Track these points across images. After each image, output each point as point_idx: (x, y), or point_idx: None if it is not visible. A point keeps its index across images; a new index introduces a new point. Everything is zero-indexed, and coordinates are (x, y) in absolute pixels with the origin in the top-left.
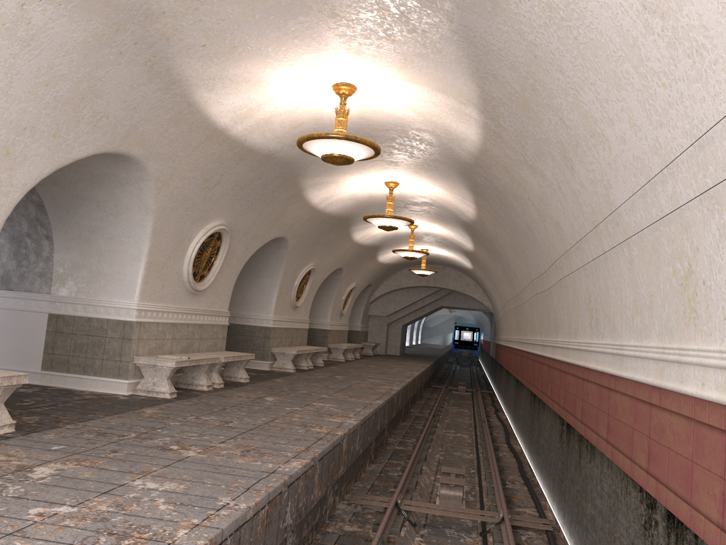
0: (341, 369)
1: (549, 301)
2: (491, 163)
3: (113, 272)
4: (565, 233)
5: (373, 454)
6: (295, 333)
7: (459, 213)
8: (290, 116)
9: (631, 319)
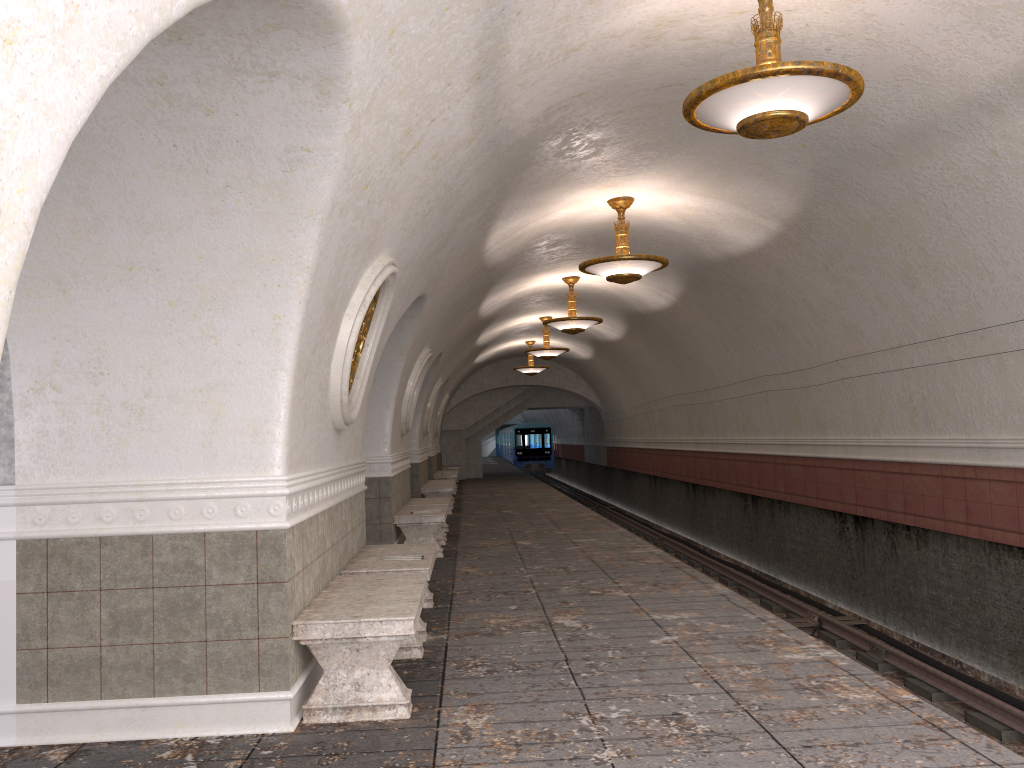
0: (482, 503)
1: (799, 399)
2: (755, 265)
3: None
4: (867, 336)
5: None
6: (424, 467)
7: (634, 304)
8: (541, 228)
9: (1001, 417)
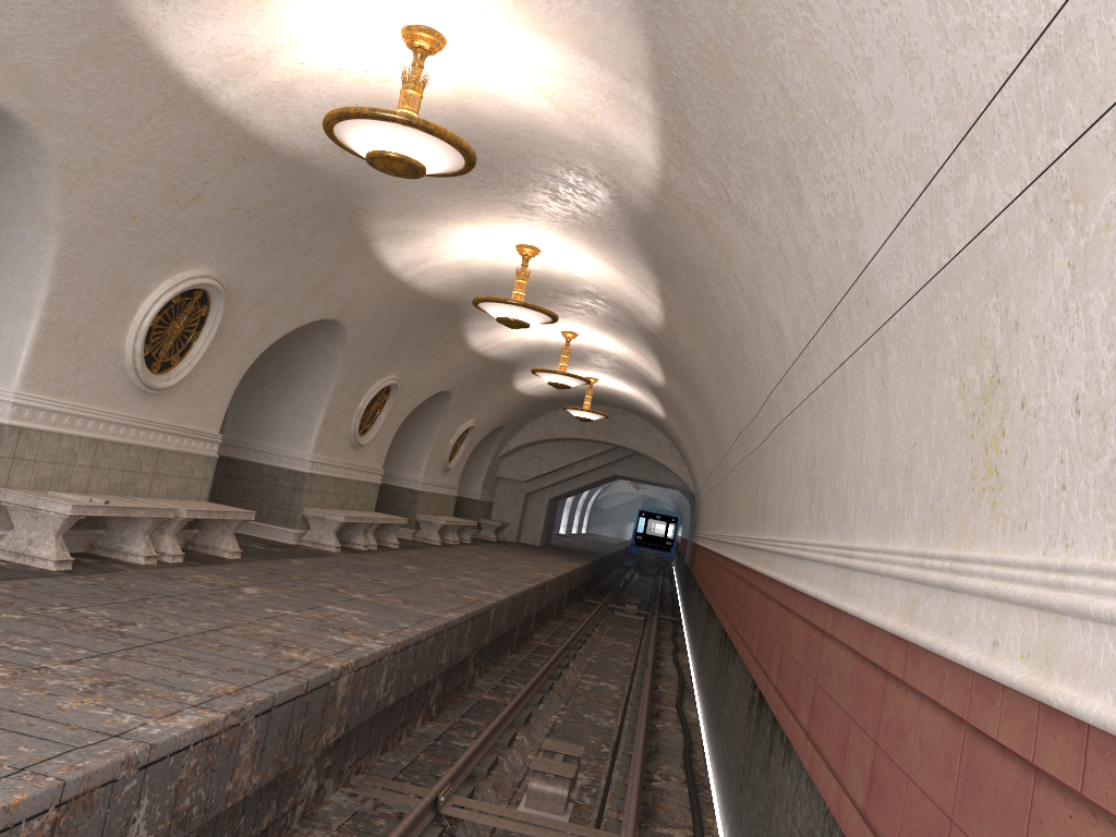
0: (425, 556)
1: (759, 471)
2: (679, 211)
3: None
4: (786, 338)
5: (437, 705)
6: (353, 489)
7: (638, 315)
8: (331, 86)
9: (873, 497)
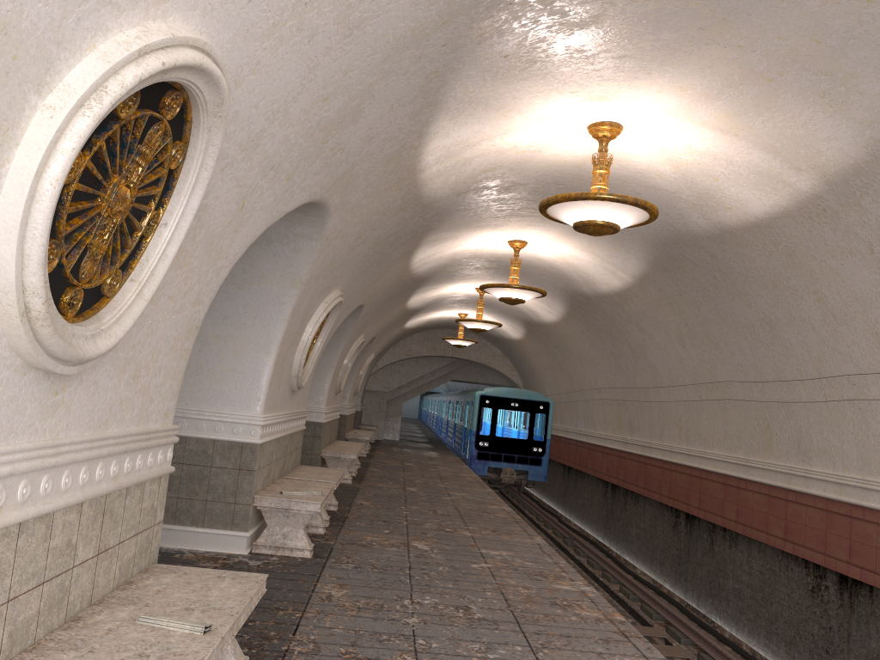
0: (389, 473)
1: (774, 415)
2: (756, 241)
3: (224, 368)
4: None
5: None
6: (332, 426)
7: (581, 283)
8: (496, 156)
9: None
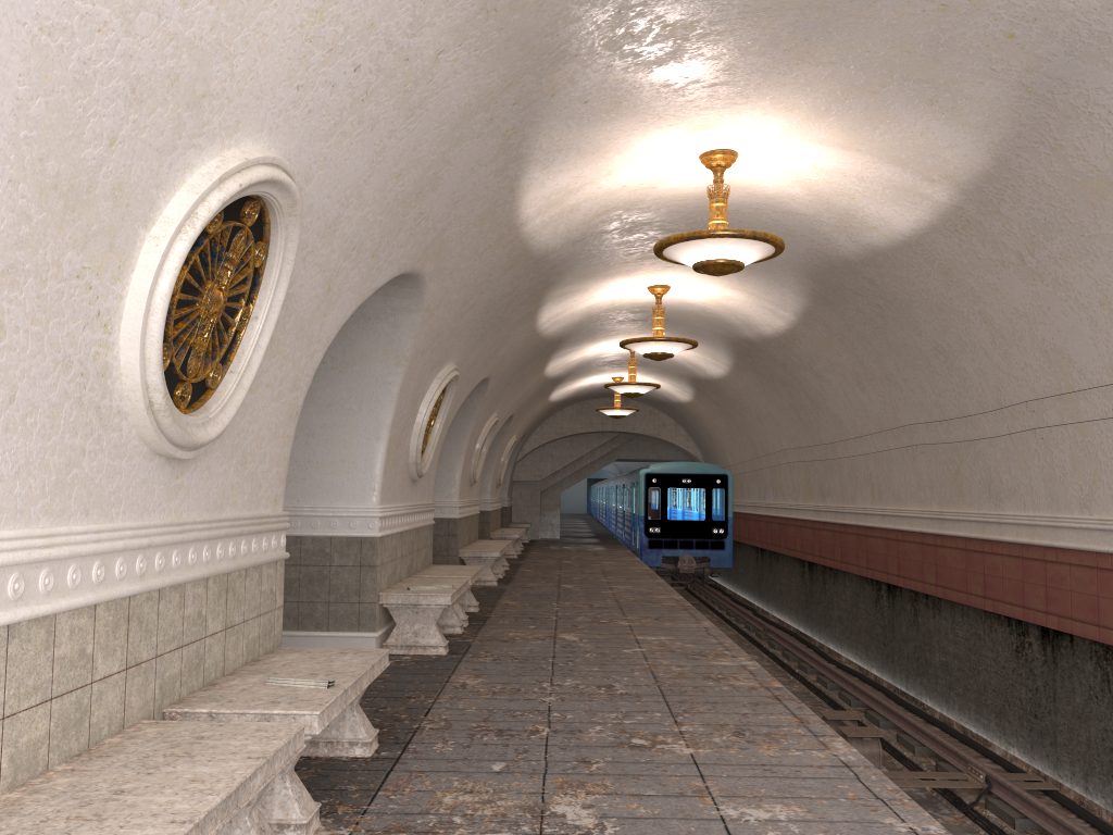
0: (542, 572)
1: (963, 457)
2: (910, 262)
3: (333, 459)
4: (1079, 364)
5: None
6: (471, 523)
7: (741, 327)
8: (606, 198)
9: None
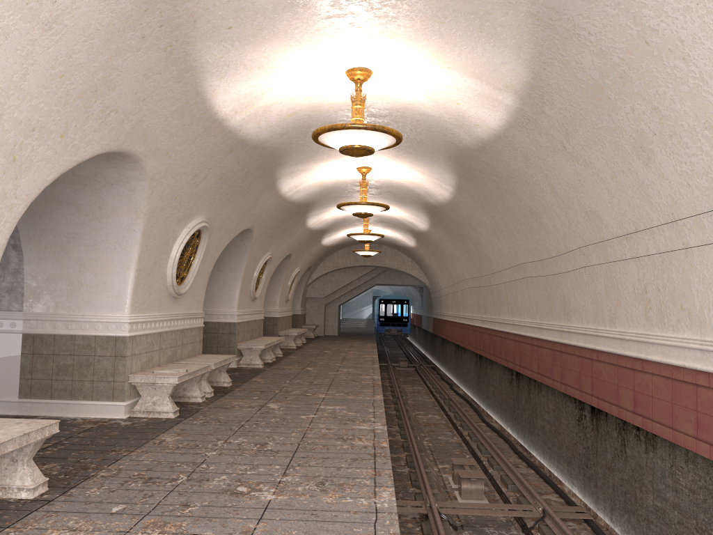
0: (302, 358)
1: (551, 286)
2: (504, 149)
3: (98, 282)
4: (605, 221)
5: None
6: (254, 326)
7: (426, 196)
8: (290, 103)
9: None
